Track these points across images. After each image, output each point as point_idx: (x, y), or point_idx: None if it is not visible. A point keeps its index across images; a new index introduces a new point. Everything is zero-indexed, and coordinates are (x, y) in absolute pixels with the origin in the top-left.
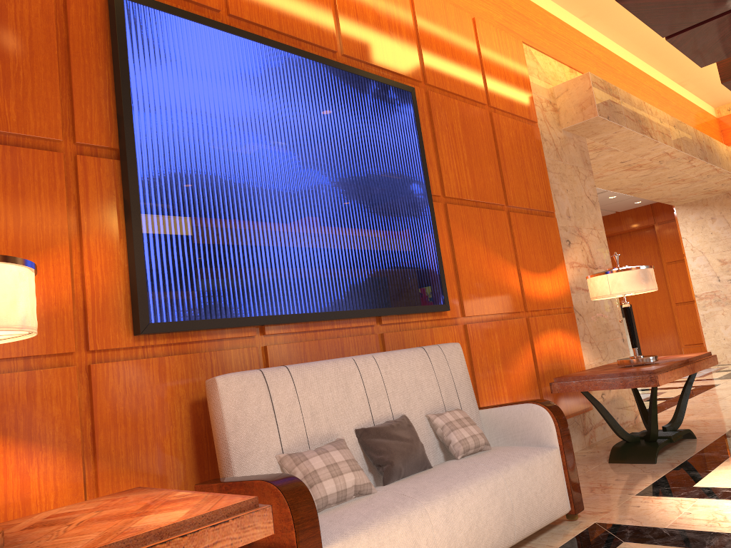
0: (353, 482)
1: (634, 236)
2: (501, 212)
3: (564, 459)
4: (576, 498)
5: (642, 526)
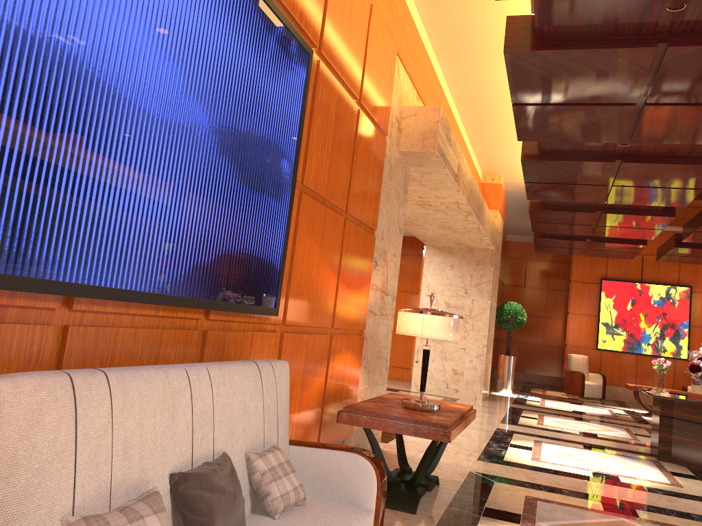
0: None
1: None
2: (340, 218)
3: (376, 525)
4: None
5: None
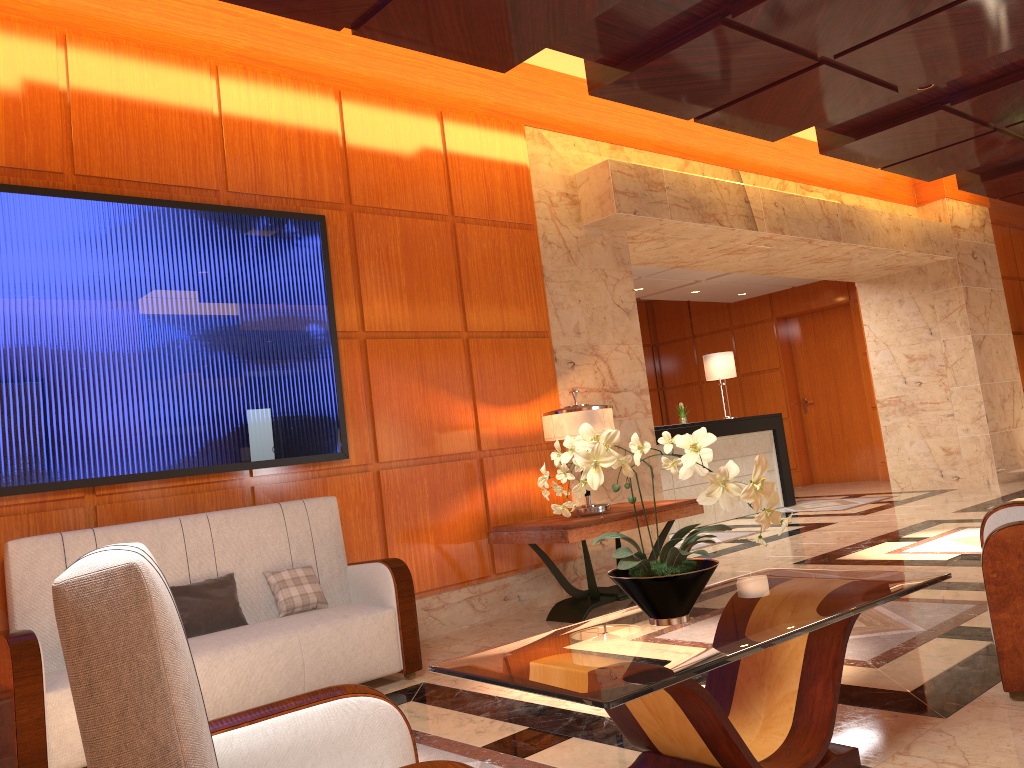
0: None
1: (829, 316)
2: (454, 341)
3: (399, 620)
4: (410, 658)
5: (449, 688)
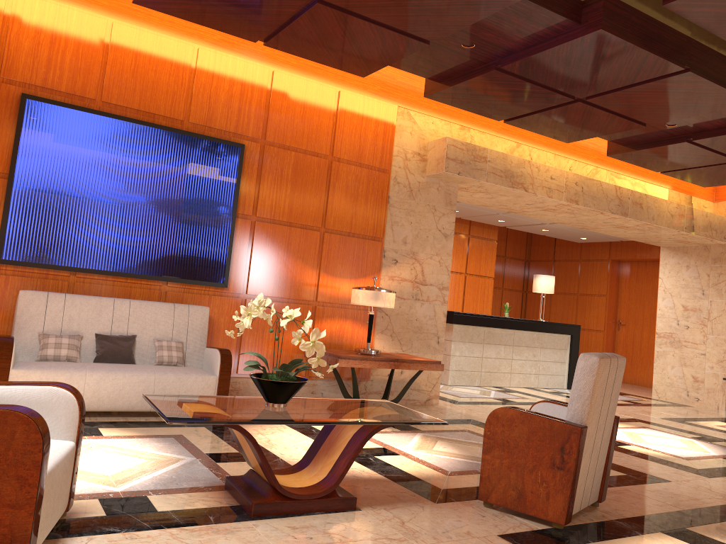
0: (65, 354)
1: (649, 266)
2: (314, 232)
3: (218, 383)
4: None
5: None
